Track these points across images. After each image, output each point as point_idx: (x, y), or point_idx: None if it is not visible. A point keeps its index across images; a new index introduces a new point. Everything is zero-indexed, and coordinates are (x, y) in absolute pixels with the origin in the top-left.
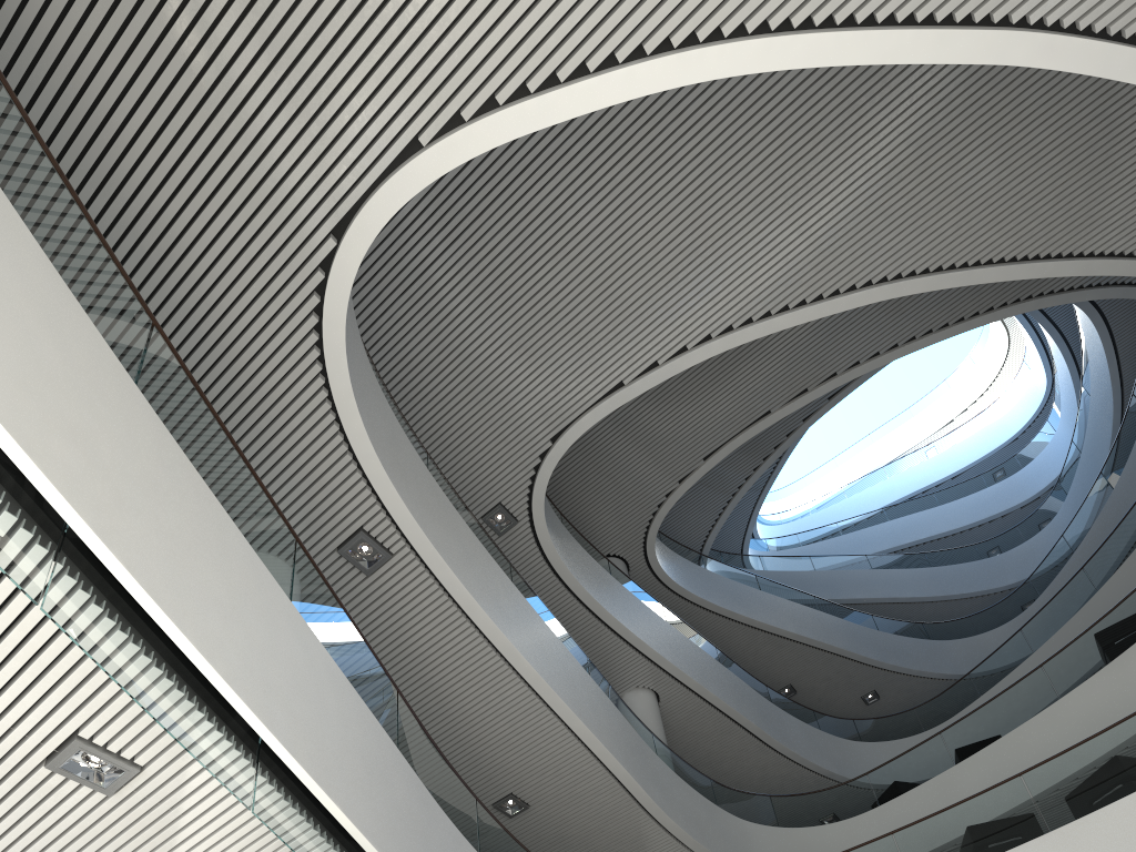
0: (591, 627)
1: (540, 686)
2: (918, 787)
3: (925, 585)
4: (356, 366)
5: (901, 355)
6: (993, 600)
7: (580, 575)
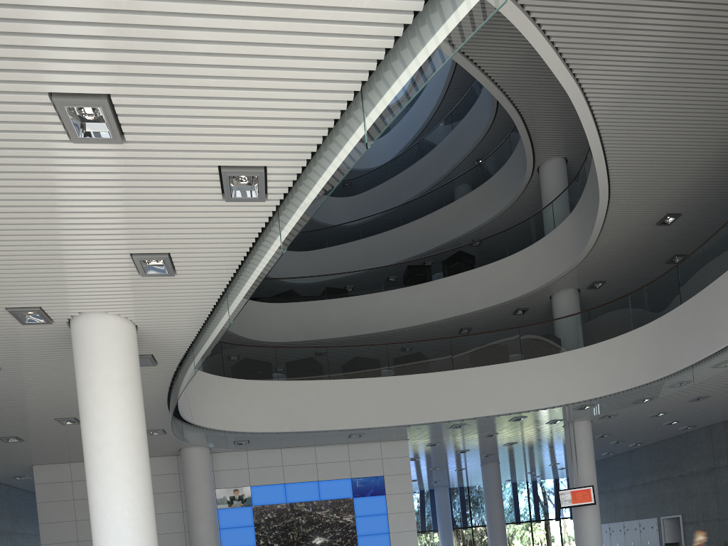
0: None
1: None
2: (306, 302)
3: None
4: None
5: None
6: None
7: None
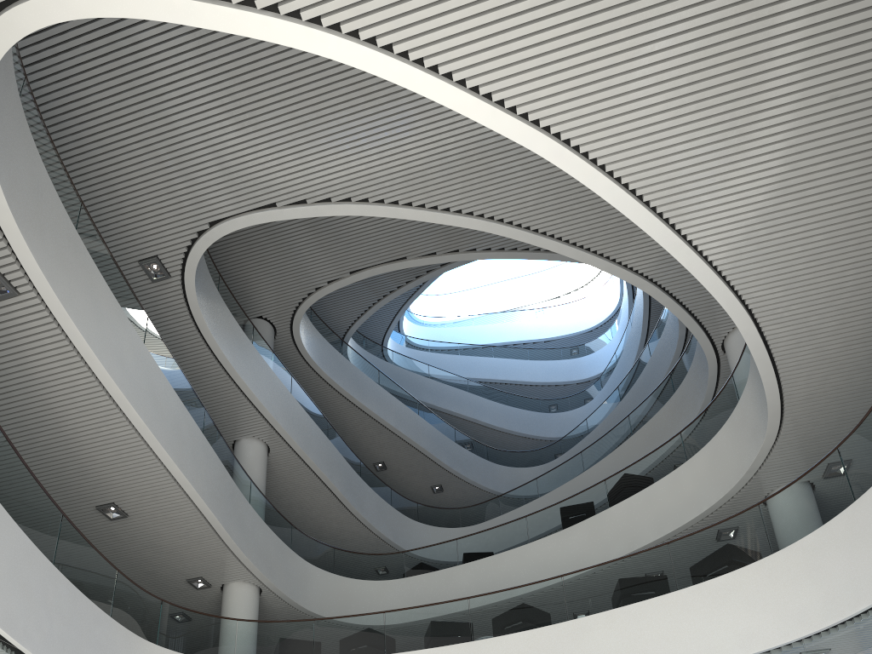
0: (223, 380)
1: (146, 433)
2: (431, 572)
3: (499, 417)
4: (3, 123)
5: (505, 257)
6: (539, 444)
7: (220, 336)
